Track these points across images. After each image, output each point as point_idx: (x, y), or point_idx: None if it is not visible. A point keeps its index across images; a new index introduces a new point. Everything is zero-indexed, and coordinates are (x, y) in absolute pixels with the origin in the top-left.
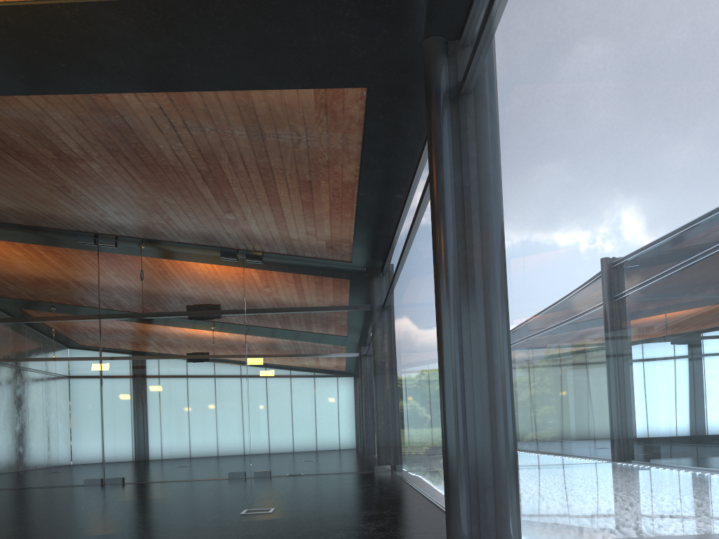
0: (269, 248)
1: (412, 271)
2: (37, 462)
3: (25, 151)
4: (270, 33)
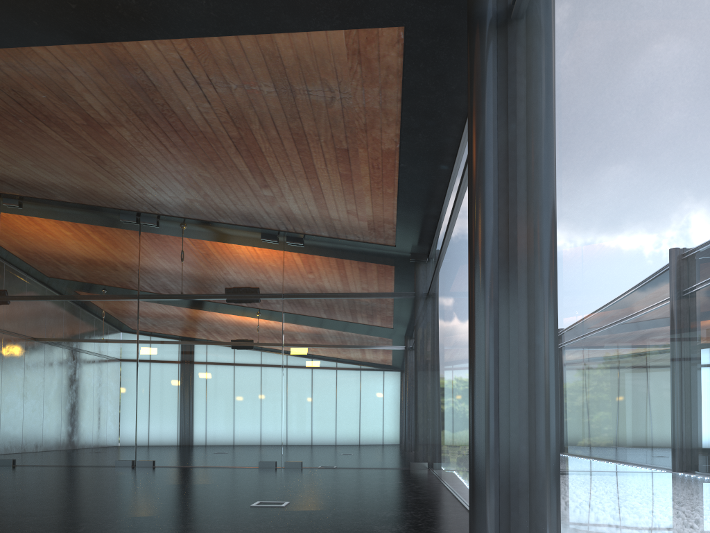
0: (309, 229)
1: (455, 250)
2: (71, 440)
3: (54, 115)
4: None
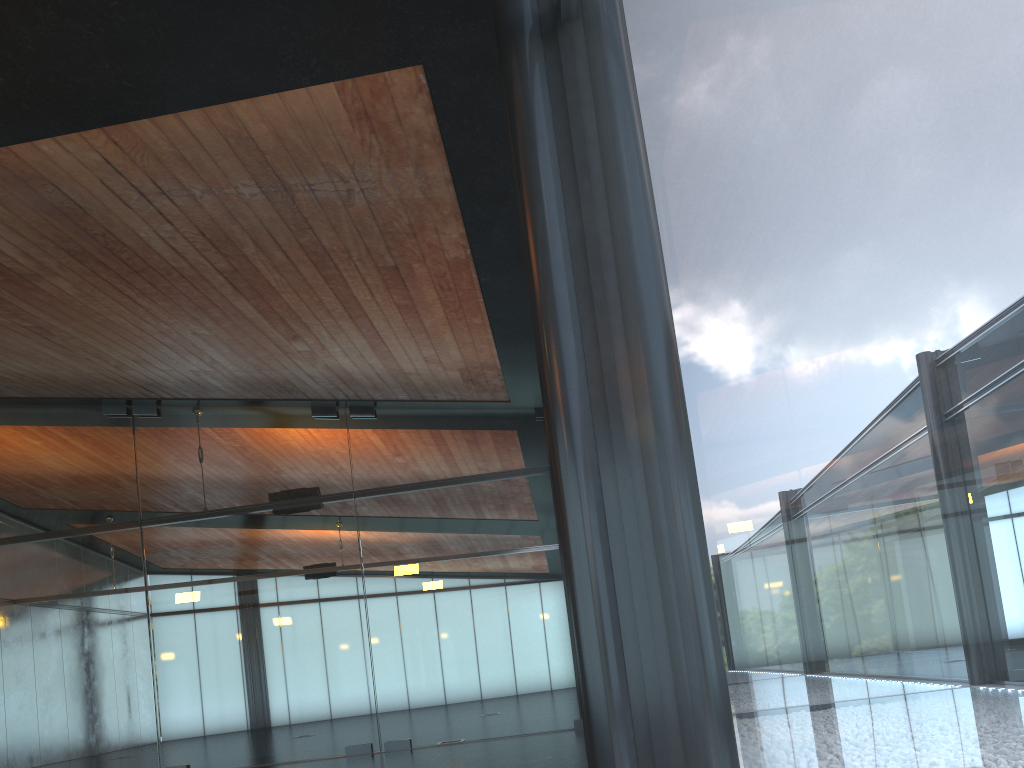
0: (379, 392)
1: None
2: (61, 749)
3: None
4: None
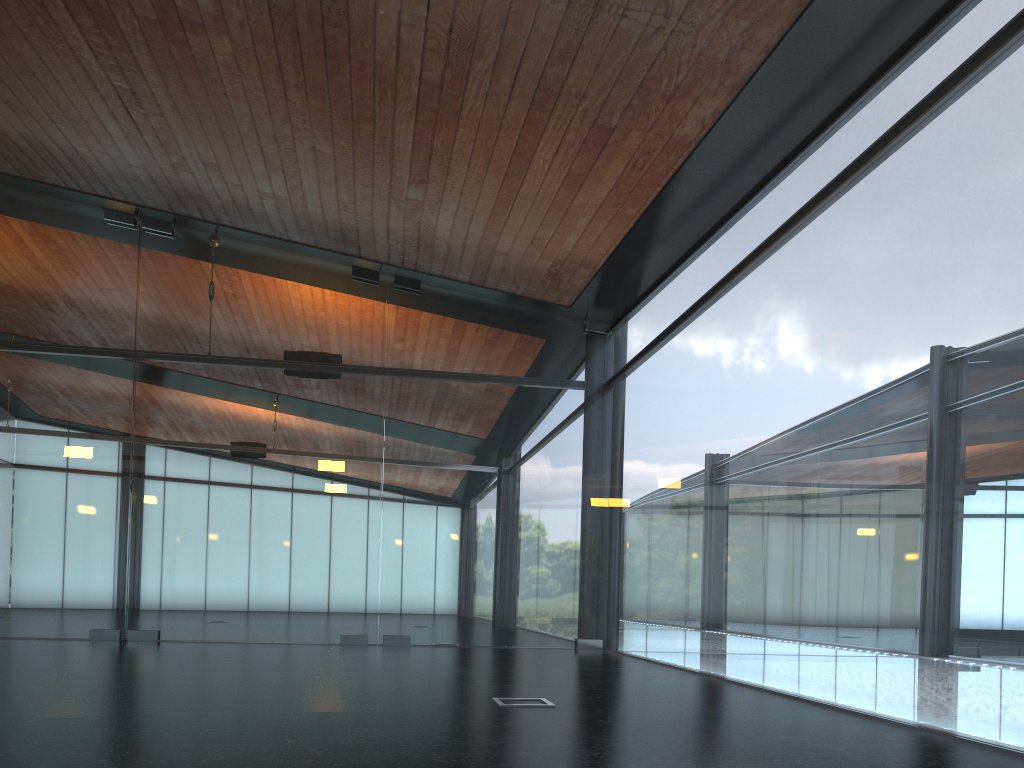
0: (443, 266)
1: (764, 311)
2: (6, 593)
3: None
4: None
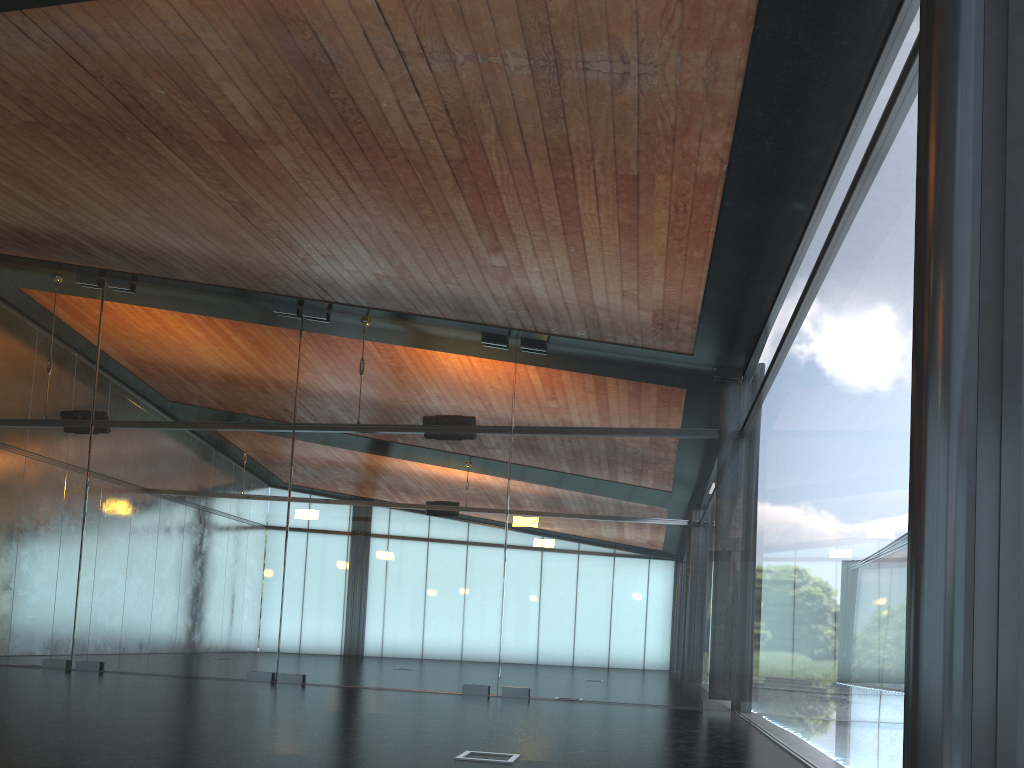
0: (558, 325)
1: (813, 344)
2: (185, 637)
3: (178, 127)
4: None
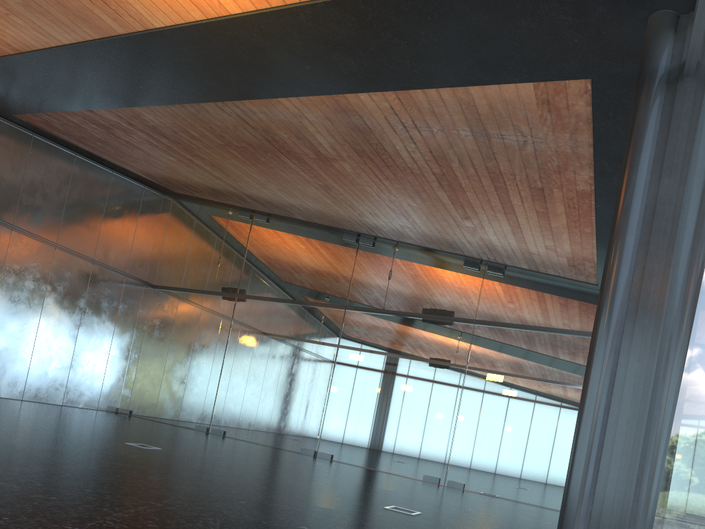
0: (510, 260)
1: None
2: (270, 423)
3: (293, 150)
4: (478, 21)
